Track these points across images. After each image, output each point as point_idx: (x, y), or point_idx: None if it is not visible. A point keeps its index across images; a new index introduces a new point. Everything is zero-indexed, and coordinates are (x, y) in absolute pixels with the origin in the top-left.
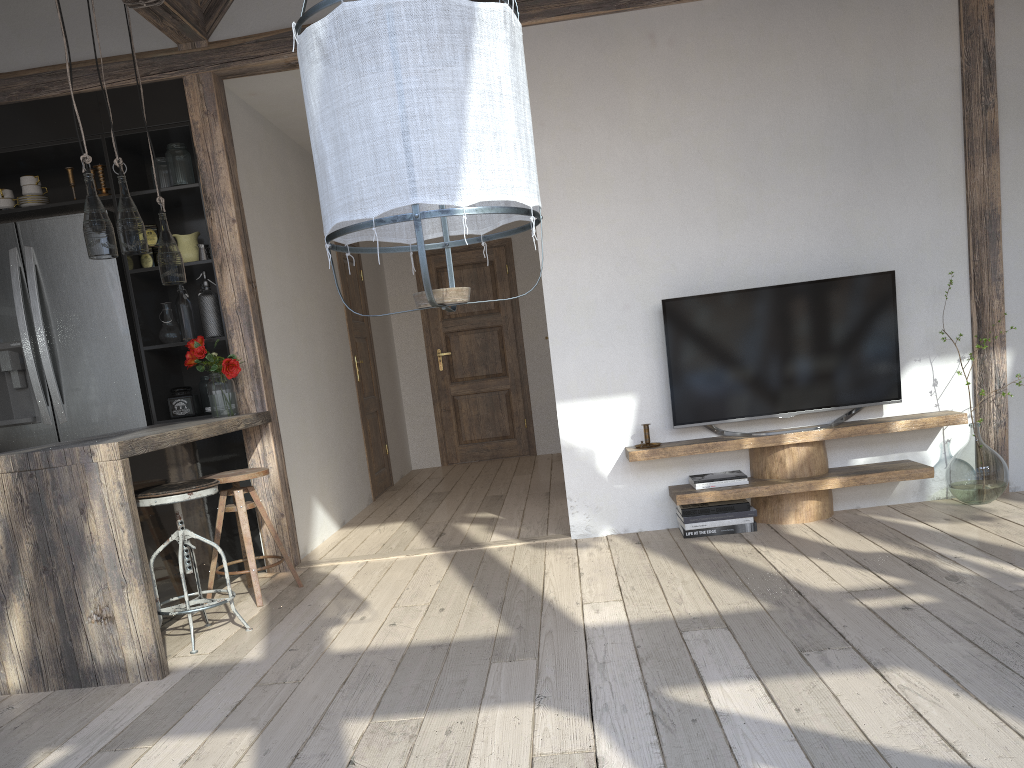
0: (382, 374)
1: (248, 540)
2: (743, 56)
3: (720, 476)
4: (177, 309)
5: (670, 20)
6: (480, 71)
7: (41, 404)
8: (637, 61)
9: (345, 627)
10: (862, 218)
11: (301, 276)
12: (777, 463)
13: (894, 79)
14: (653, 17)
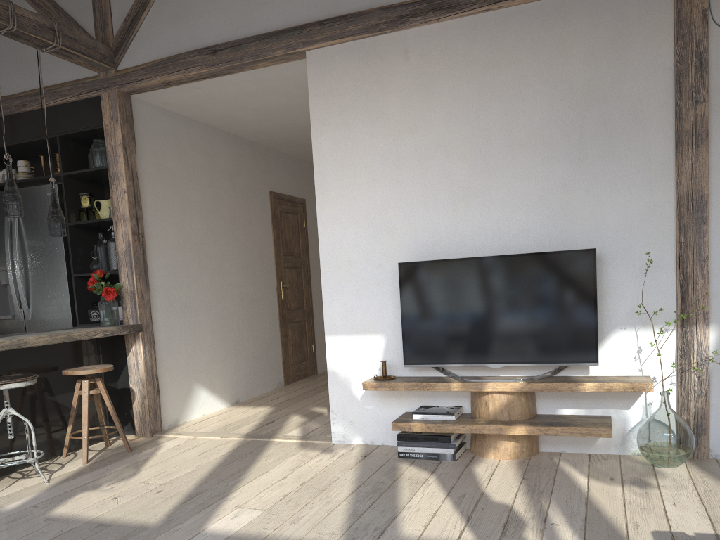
0: (319, 293)
1: (85, 416)
2: (478, 64)
3: (437, 410)
4: (96, 250)
5: (420, 38)
6: None
7: (16, 307)
8: (394, 72)
9: (90, 493)
10: (576, 200)
11: (216, 227)
12: (483, 405)
13: (610, 79)
14: (407, 36)
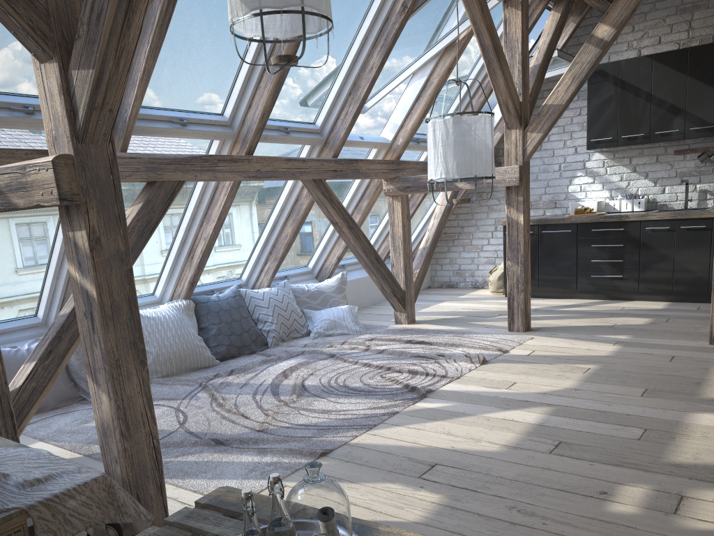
0: None
1: None
2: None
3: None
4: None
5: None
6: (428, 143)
7: None
8: None
9: None
10: None
11: None
12: None
13: None
14: None
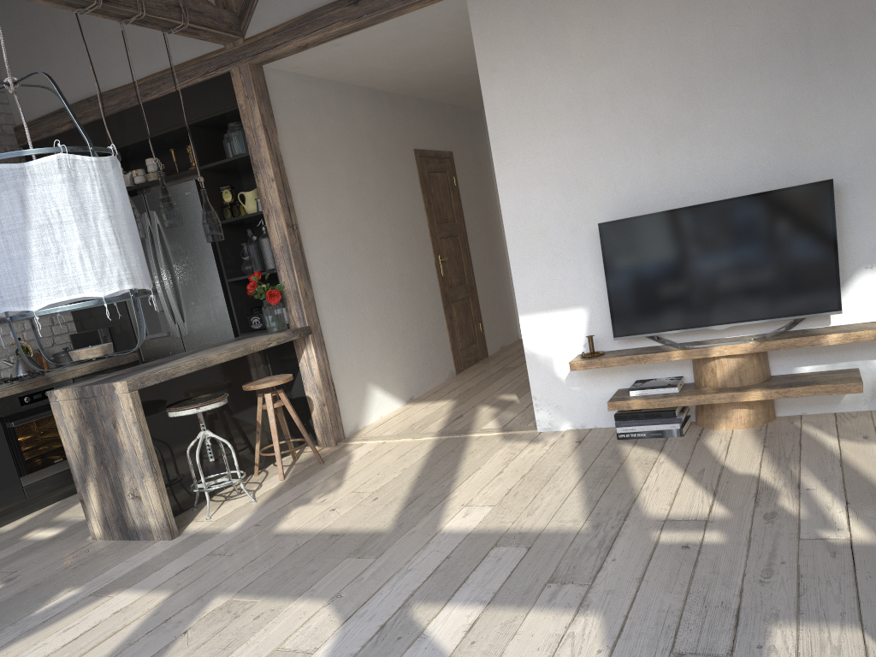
0: (480, 262)
1: (274, 431)
2: None
3: (656, 383)
4: (247, 249)
5: None
6: (37, 211)
7: (170, 323)
8: None
9: (305, 508)
10: (805, 124)
11: (365, 203)
12: (709, 373)
13: None
14: None
